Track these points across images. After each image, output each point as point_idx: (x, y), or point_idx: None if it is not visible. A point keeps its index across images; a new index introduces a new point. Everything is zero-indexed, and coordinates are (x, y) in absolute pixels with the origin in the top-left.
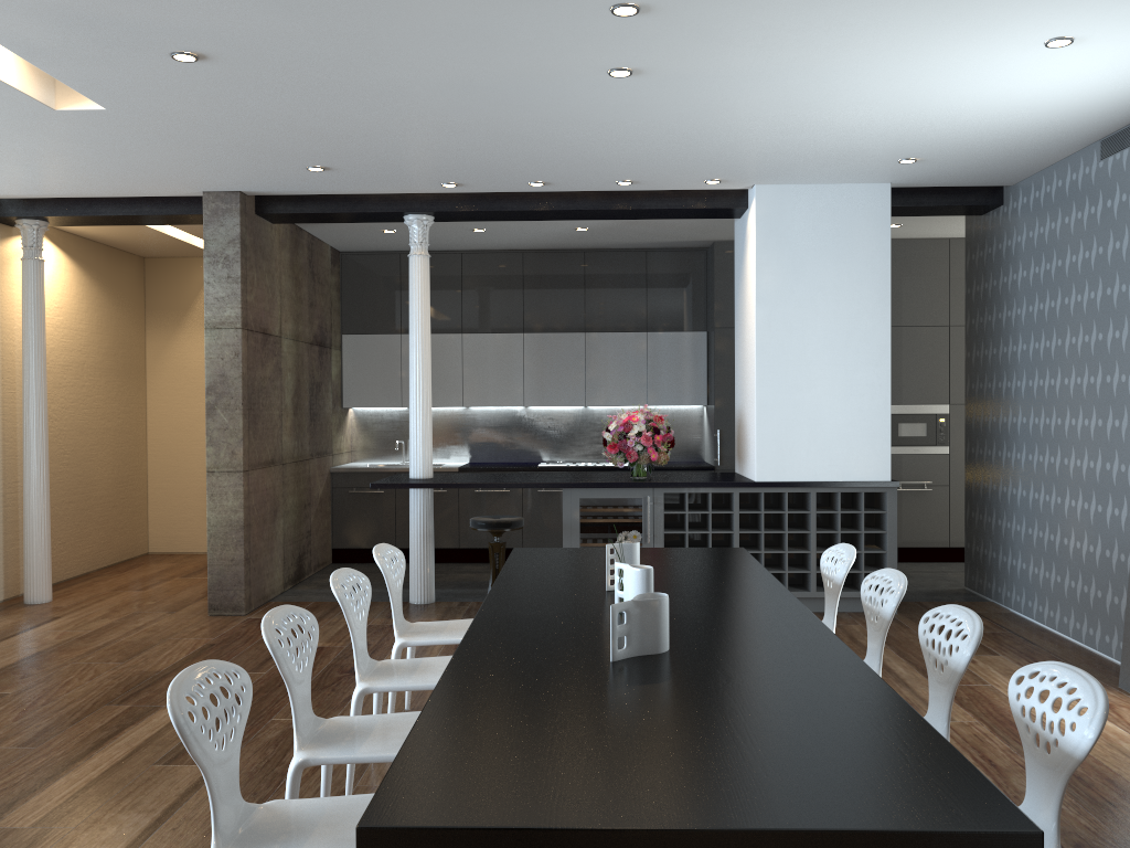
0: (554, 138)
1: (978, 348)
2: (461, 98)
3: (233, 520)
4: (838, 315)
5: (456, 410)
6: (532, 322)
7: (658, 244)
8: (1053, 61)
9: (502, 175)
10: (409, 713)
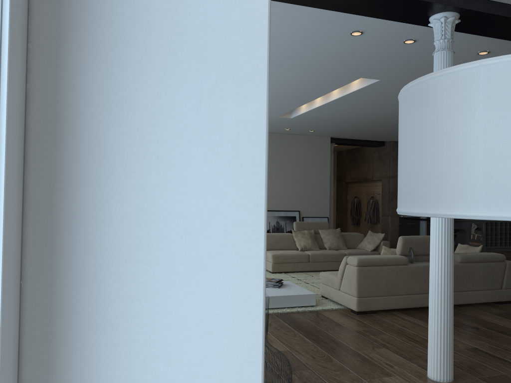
0: None
1: None
2: None
3: (396, 229)
4: None
5: None
6: None
7: None
8: None
9: None
10: None
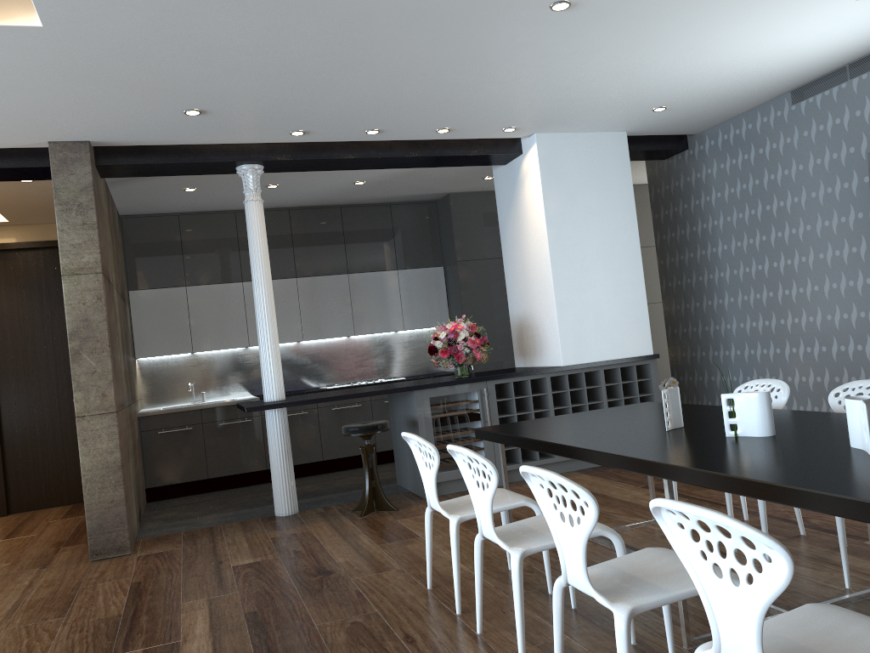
0: (436, 79)
1: (672, 256)
2: (405, 29)
3: (109, 462)
4: (603, 231)
5: (236, 351)
6: (303, 268)
7: (402, 198)
8: (841, 13)
9: (353, 121)
10: (630, 555)
